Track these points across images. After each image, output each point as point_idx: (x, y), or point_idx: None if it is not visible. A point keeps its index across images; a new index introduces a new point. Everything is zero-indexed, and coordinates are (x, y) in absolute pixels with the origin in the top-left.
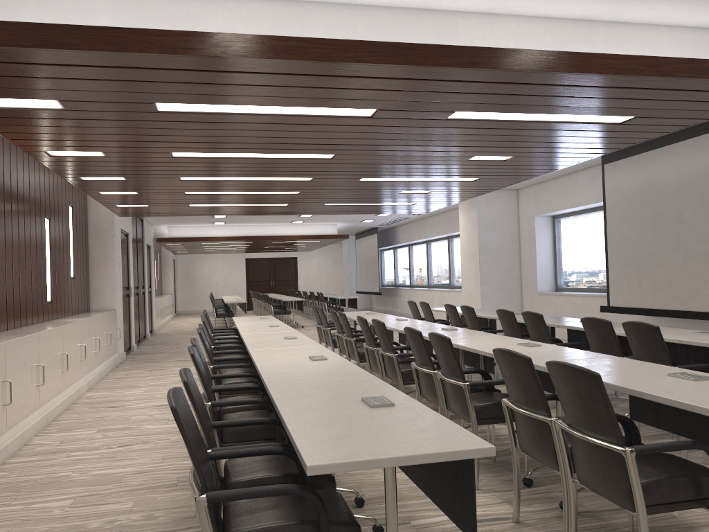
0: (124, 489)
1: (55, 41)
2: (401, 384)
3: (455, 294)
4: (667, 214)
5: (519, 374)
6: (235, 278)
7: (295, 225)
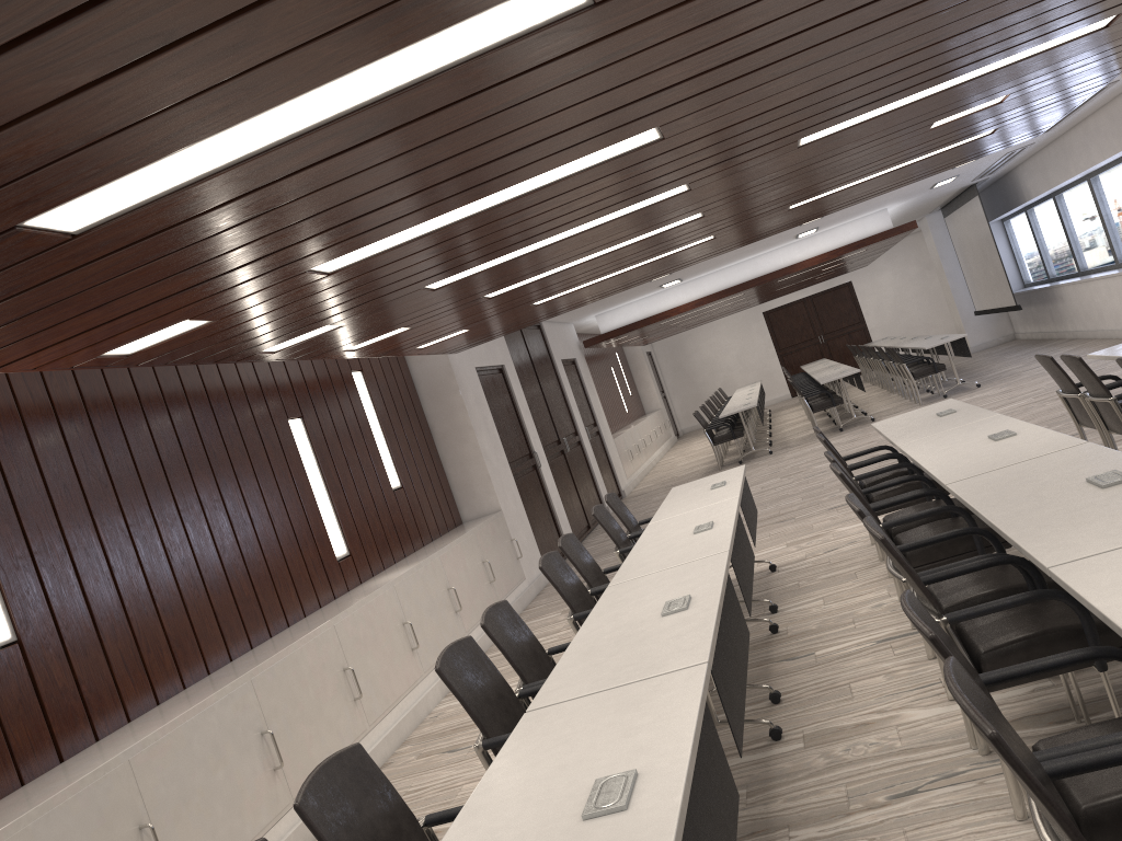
0: None
1: None
2: None
3: None
4: None
5: None
6: (755, 350)
7: (809, 238)
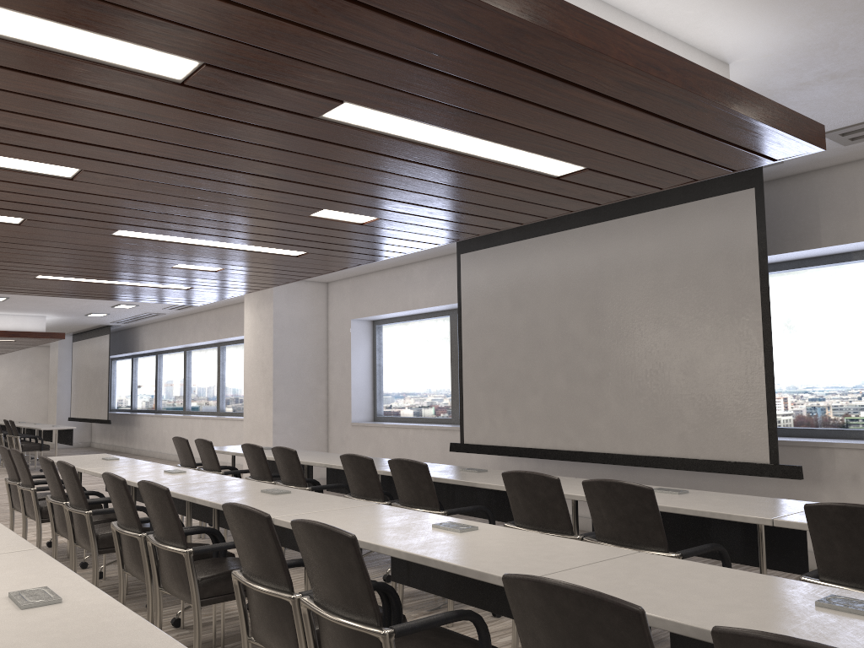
0: None
1: None
2: (197, 607)
3: (228, 423)
4: (547, 323)
5: (596, 643)
6: None
7: None
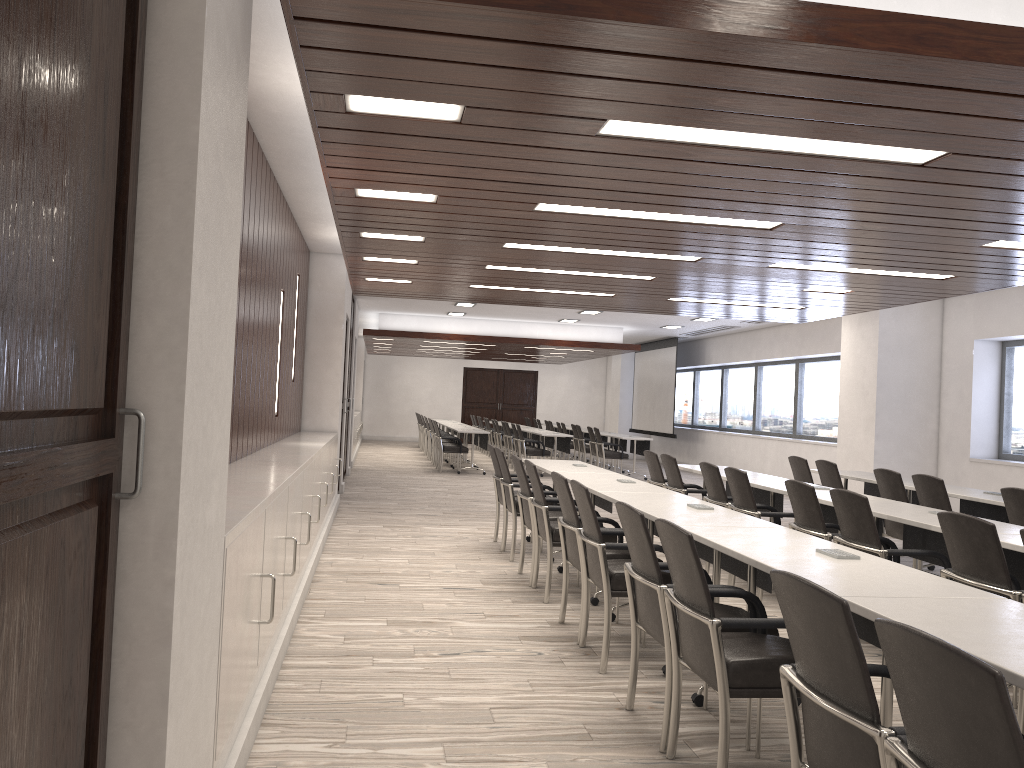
0: (511, 736)
1: (562, 2)
2: None
3: (809, 447)
4: None
5: None
6: (446, 394)
7: (563, 325)
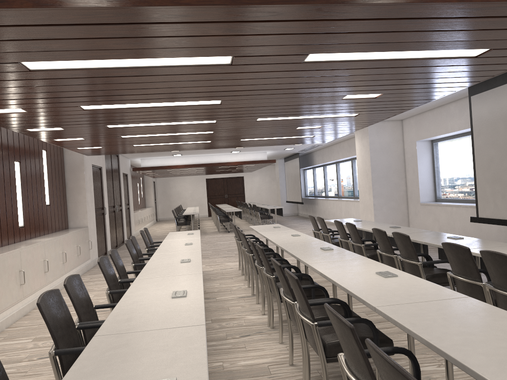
0: None
1: None
2: (278, 303)
3: (357, 203)
4: None
5: (345, 340)
6: (198, 193)
7: (235, 154)
